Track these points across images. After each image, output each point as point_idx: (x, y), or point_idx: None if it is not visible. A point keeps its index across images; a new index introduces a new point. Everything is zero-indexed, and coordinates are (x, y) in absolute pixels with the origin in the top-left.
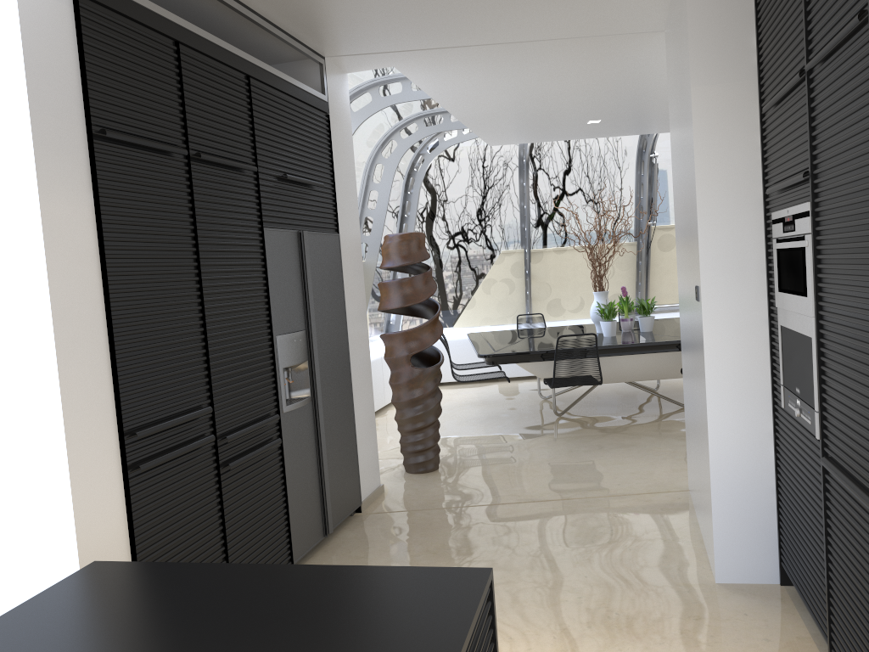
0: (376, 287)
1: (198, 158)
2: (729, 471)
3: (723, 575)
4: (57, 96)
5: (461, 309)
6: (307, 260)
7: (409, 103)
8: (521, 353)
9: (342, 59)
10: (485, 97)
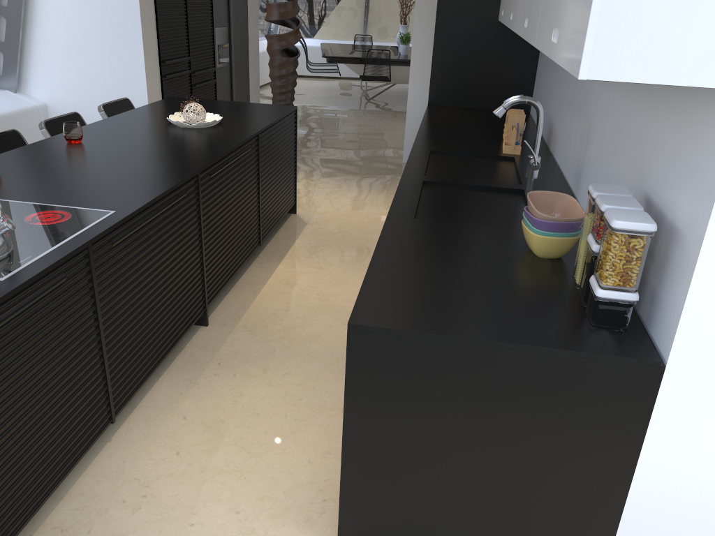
0: (263, 2)
1: None
2: (414, 114)
3: (406, 159)
4: None
5: (319, 26)
6: None
7: None
8: (347, 58)
9: None
10: None
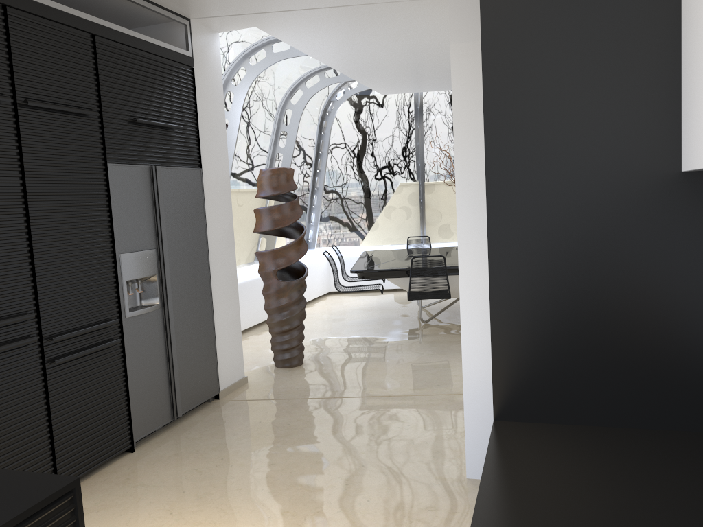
0: None
1: (28, 104)
2: (479, 383)
3: (473, 471)
4: None
5: (367, 230)
6: (160, 190)
7: (307, 58)
8: (385, 270)
9: (206, 20)
10: (353, 53)
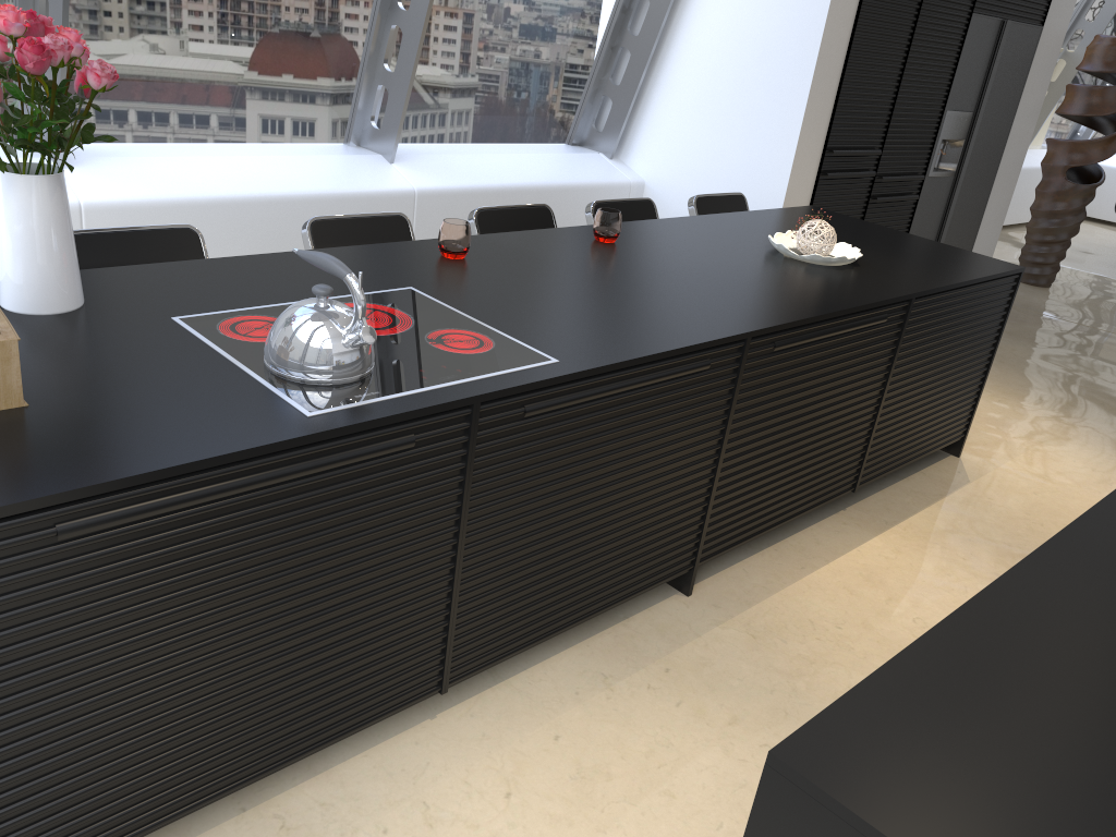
0: None
1: None
2: None
3: None
4: None
5: None
6: (1000, 48)
7: None
8: None
9: None
10: None
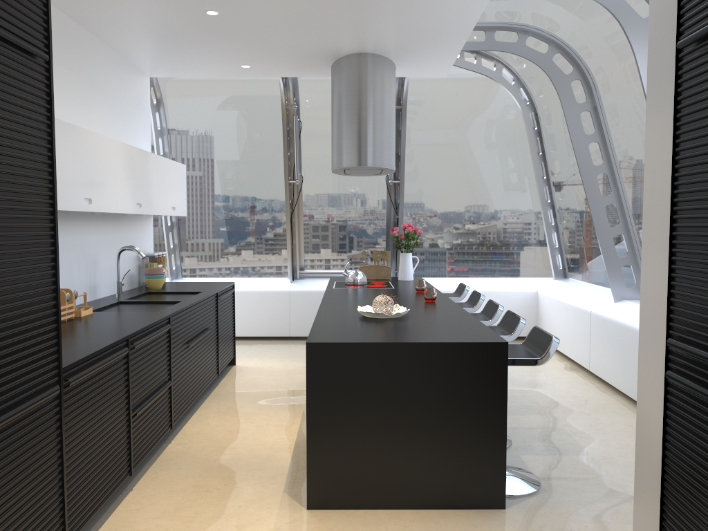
0: None
1: None
2: None
3: None
4: (663, 34)
5: None
6: None
7: None
8: None
9: None
10: None
